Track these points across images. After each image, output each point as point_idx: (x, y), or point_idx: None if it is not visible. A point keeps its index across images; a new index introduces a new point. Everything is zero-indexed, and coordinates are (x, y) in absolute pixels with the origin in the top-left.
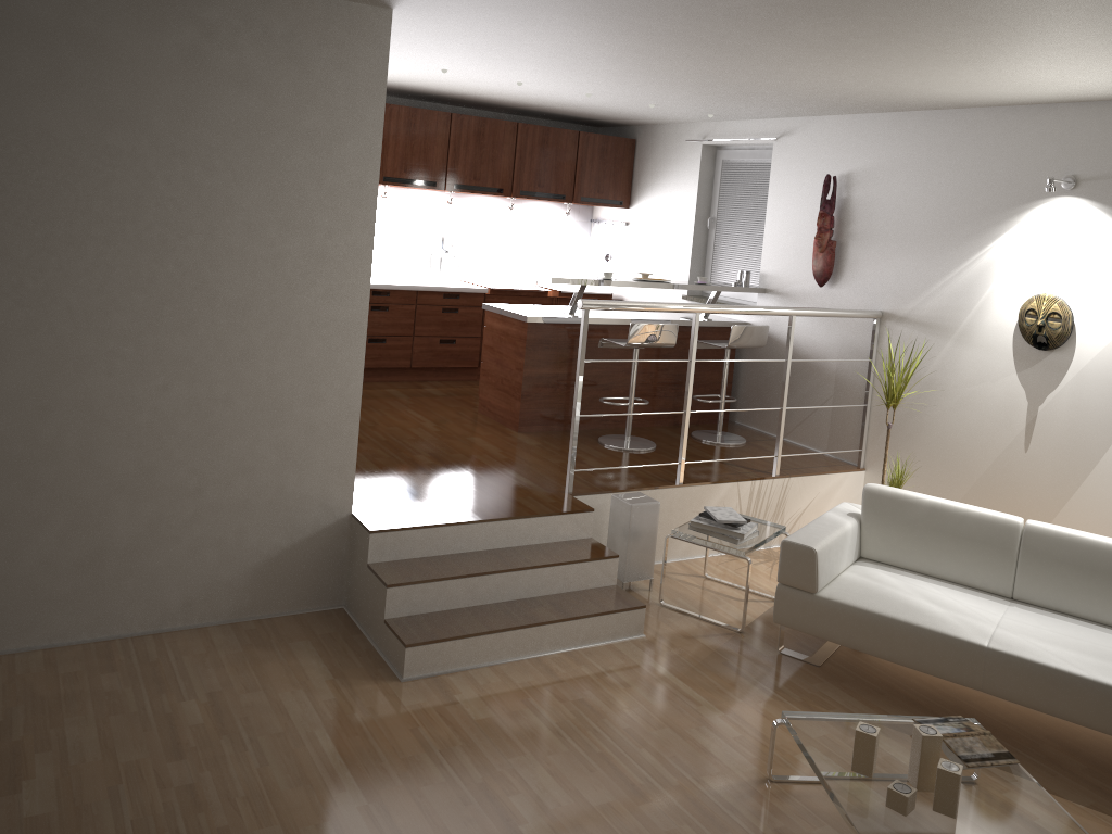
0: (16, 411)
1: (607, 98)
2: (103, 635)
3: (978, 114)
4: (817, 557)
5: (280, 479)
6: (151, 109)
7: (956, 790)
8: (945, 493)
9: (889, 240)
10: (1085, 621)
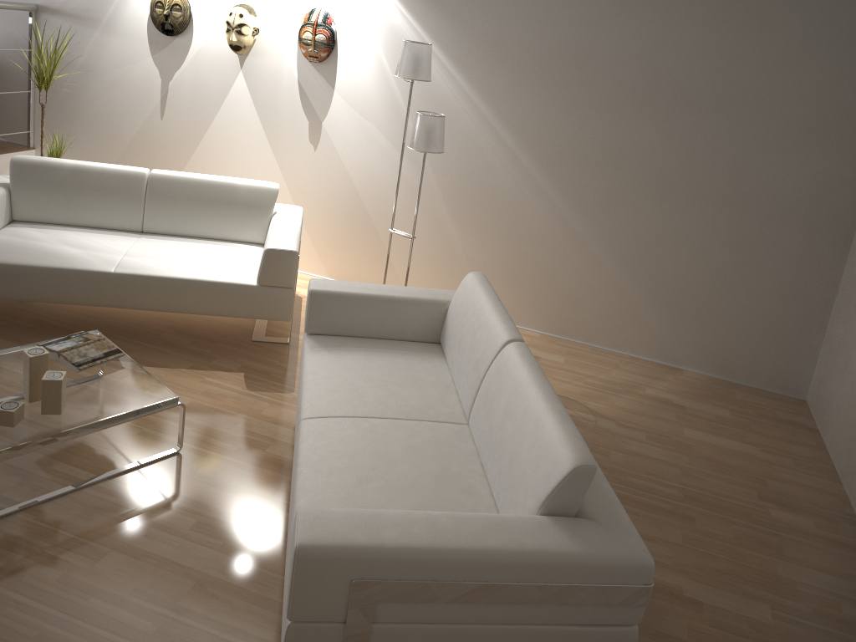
0: None
1: None
2: None
3: None
4: None
5: None
6: None
7: (60, 392)
8: (103, 160)
9: None
10: (195, 239)
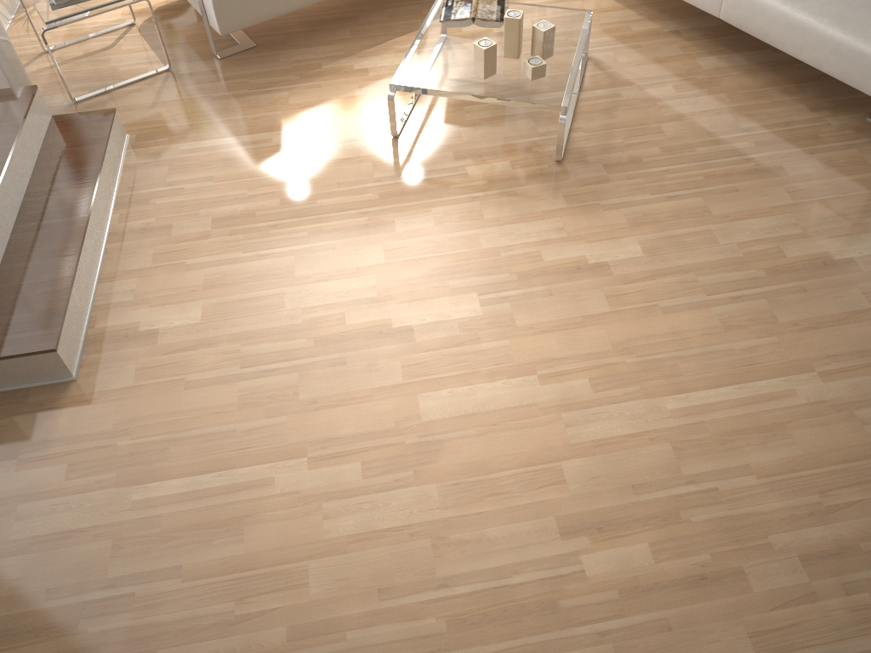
0: None
1: None
2: None
3: None
4: None
5: None
6: None
7: (553, 37)
8: None
9: None
10: None
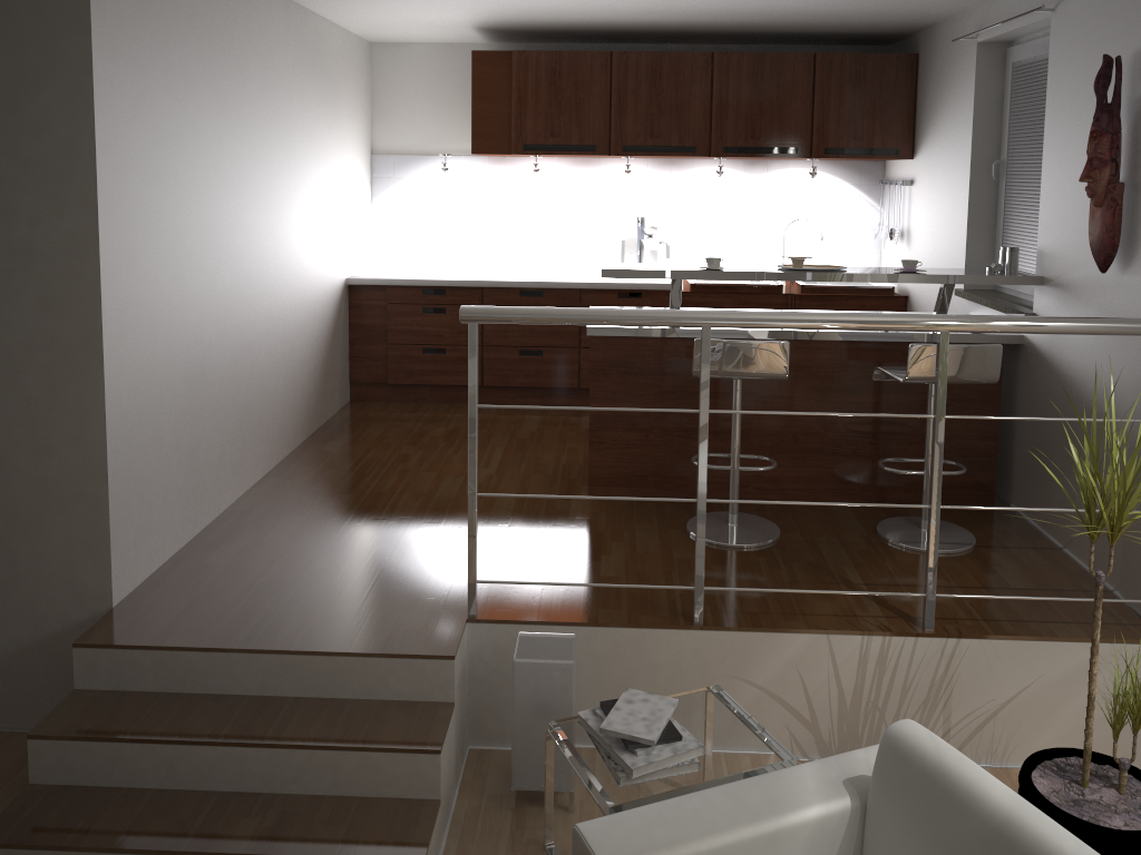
0: None
1: None
2: None
3: None
4: None
5: (10, 552)
6: None
7: None
8: None
9: None
10: None
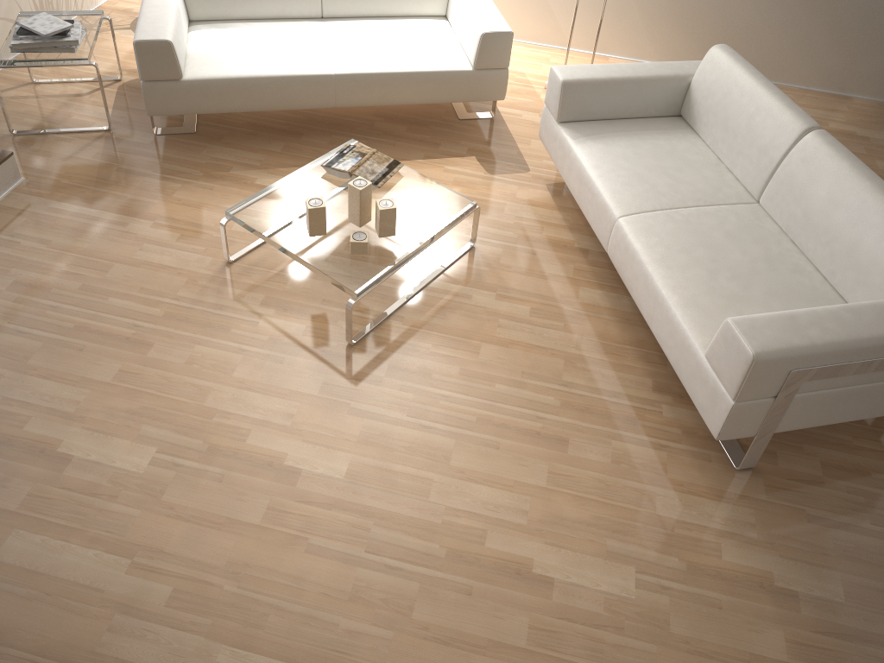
0: None
1: None
2: None
3: None
4: (174, 47)
5: None
6: None
7: (394, 218)
8: None
9: None
10: (378, 19)
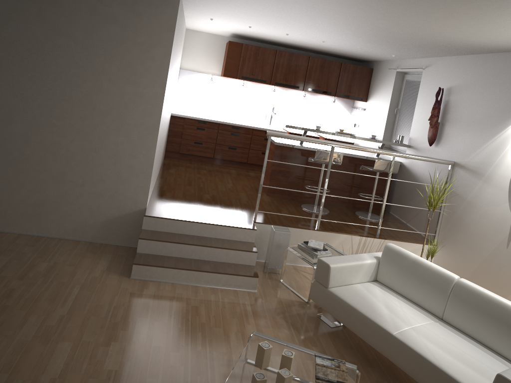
0: (17, 141)
1: (334, 43)
2: (41, 234)
3: (510, 55)
4: (330, 269)
5: (116, 187)
6: (75, 29)
7: None
8: (468, 265)
9: (462, 123)
10: (475, 341)
